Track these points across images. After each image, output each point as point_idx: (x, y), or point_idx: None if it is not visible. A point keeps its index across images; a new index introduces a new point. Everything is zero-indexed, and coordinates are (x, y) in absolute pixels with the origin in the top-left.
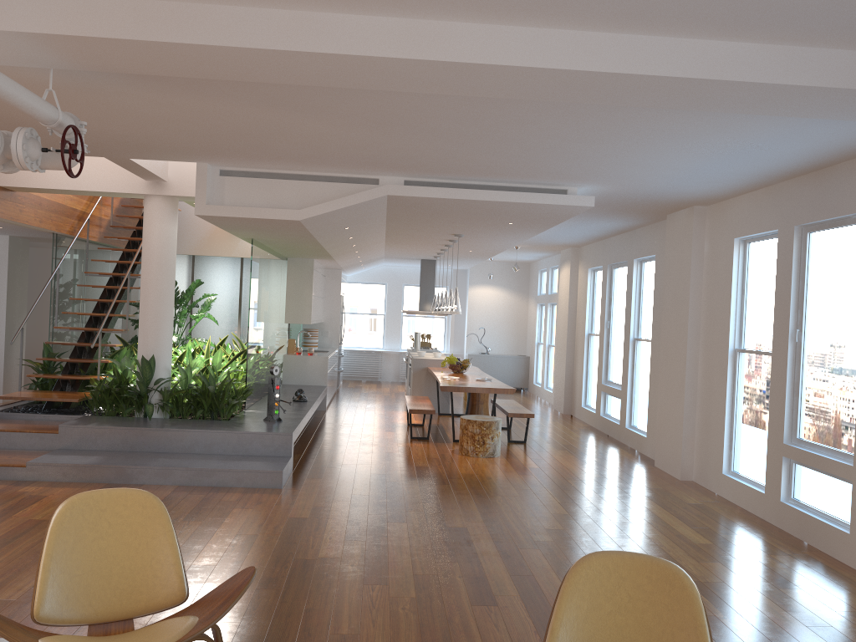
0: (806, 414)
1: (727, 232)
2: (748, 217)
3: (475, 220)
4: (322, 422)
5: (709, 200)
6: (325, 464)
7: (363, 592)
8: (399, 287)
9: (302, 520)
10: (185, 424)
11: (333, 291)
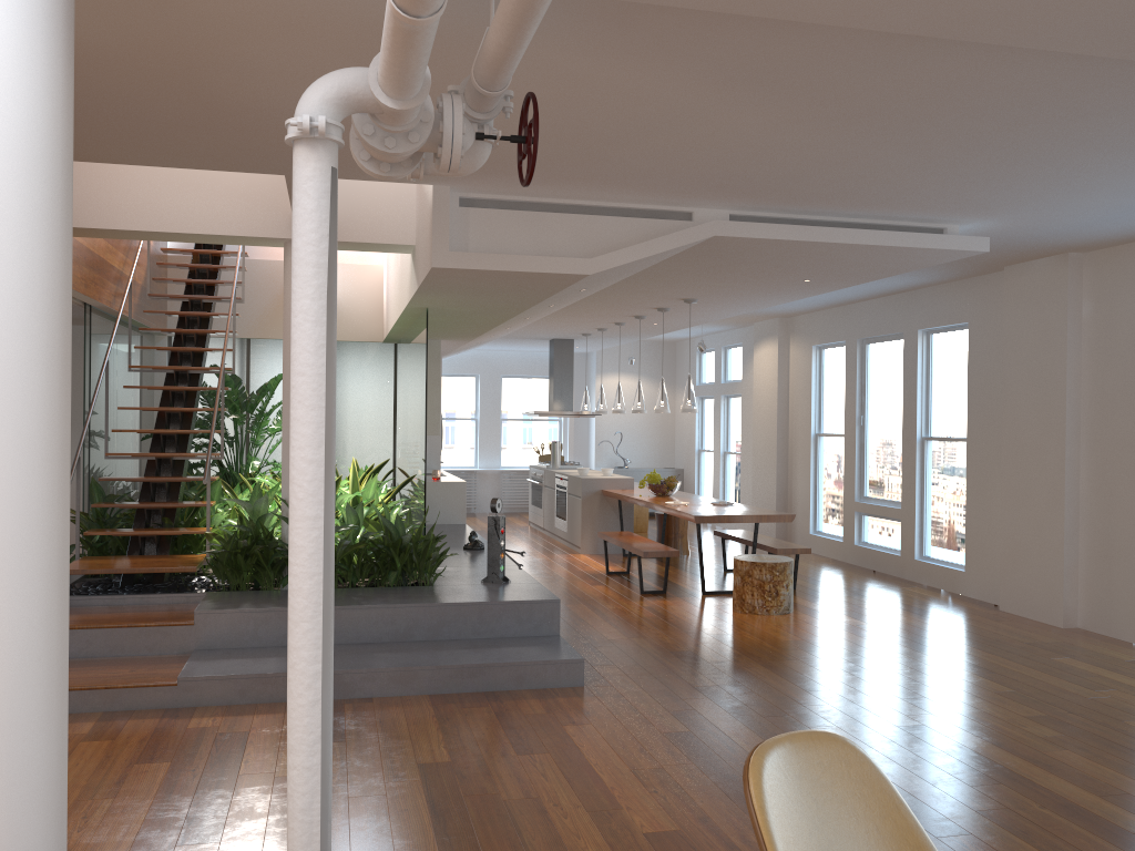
0: None
1: (1134, 287)
2: None
3: (764, 276)
4: None
5: (1105, 243)
6: (586, 641)
7: (956, 850)
8: (497, 380)
9: (688, 736)
10: (383, 595)
11: None
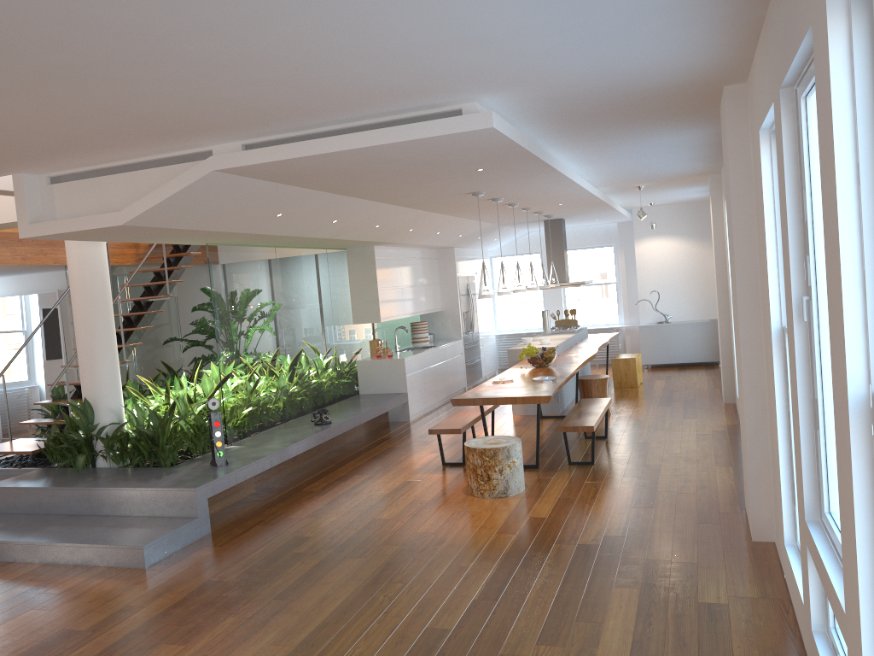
0: (830, 467)
1: (756, 122)
2: (761, 89)
3: (426, 175)
4: (375, 442)
5: (724, 72)
6: (266, 519)
7: None
8: None
9: (68, 636)
10: (110, 477)
11: (448, 273)
